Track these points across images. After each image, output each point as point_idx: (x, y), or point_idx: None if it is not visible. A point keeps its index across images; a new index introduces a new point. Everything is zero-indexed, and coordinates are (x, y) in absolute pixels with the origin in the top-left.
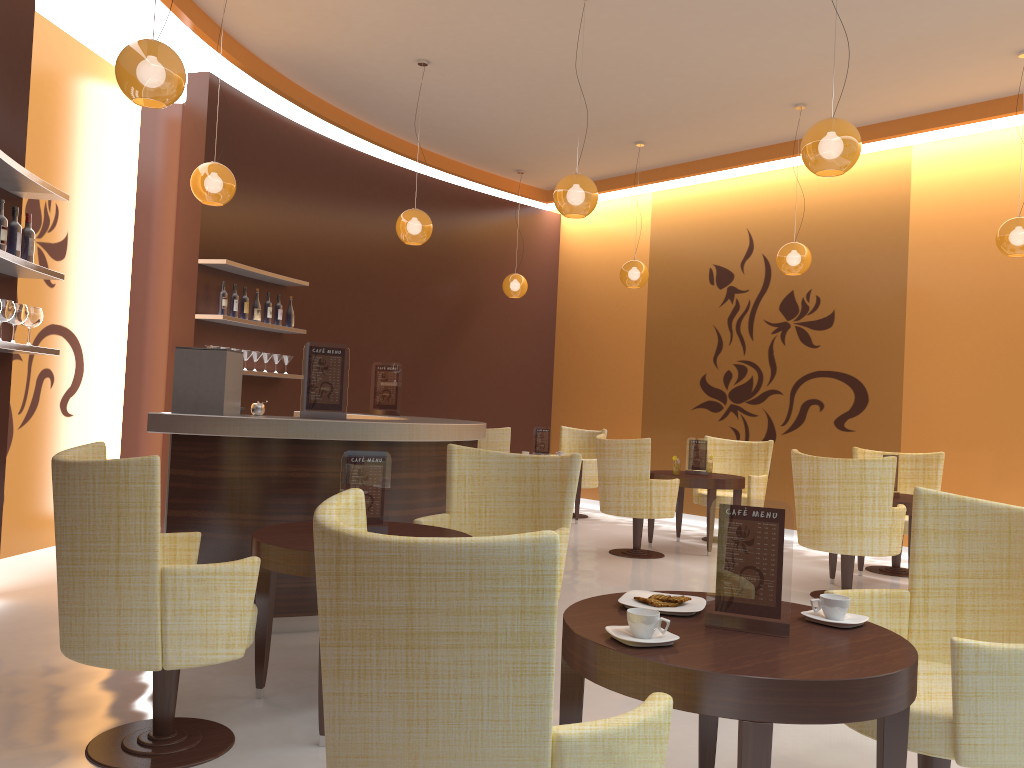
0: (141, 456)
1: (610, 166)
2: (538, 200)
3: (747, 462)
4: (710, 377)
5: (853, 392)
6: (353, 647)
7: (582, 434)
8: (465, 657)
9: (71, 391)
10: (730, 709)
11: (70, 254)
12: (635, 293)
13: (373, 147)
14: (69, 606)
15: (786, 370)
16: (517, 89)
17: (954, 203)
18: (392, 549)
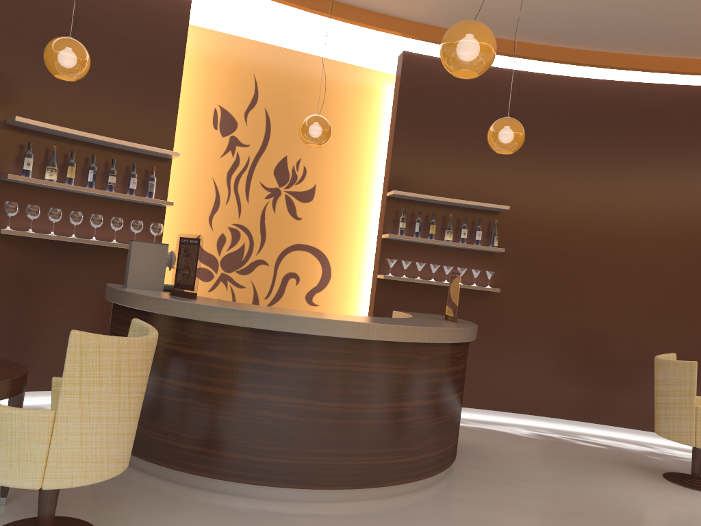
0: None
1: None
2: None
3: None
4: None
5: None
6: None
7: None
8: None
9: (317, 289)
10: None
11: (317, 198)
12: None
13: (625, 72)
14: None
15: None
16: None
17: None
18: None
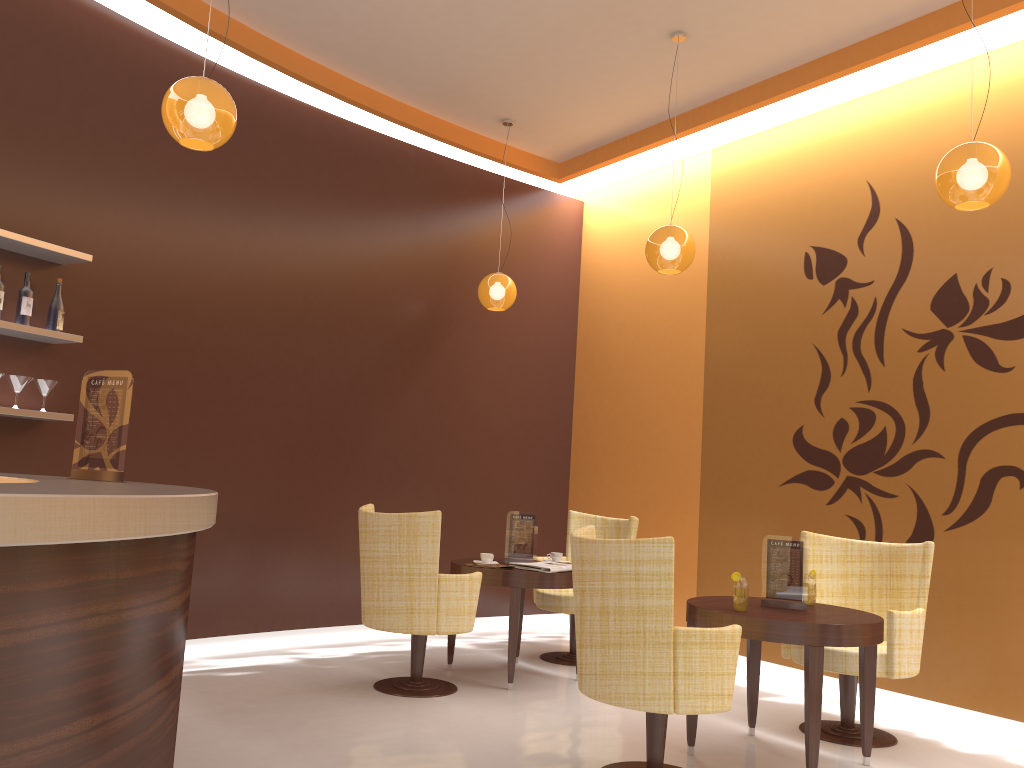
0: None
1: (640, 100)
2: (545, 176)
3: (883, 581)
4: (810, 431)
5: None
6: None
7: (602, 524)
8: None
9: None
10: None
11: None
12: (688, 304)
13: (259, 68)
14: None
15: (949, 414)
16: None
17: None
18: None
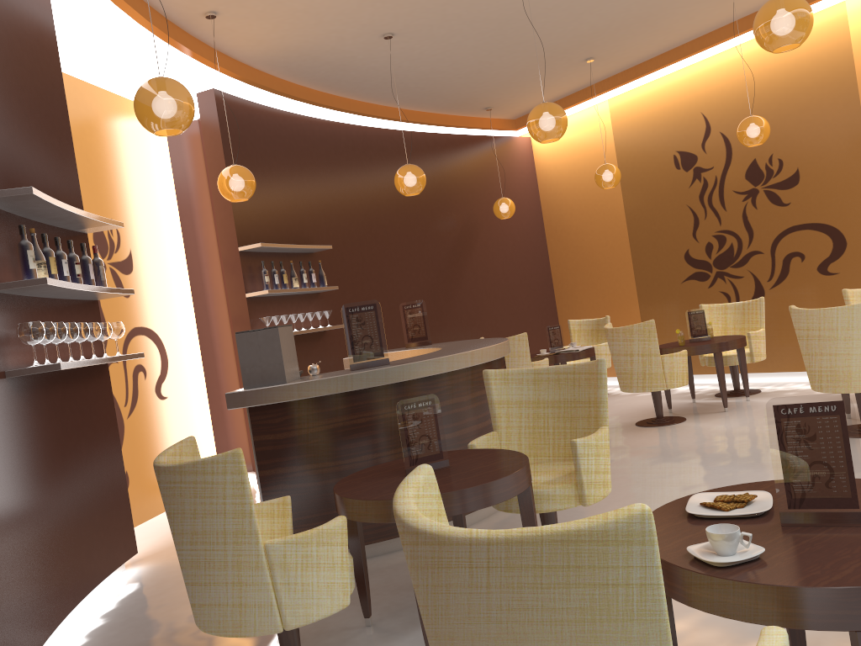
0: (228, 417)
1: (566, 85)
2: (508, 129)
3: (743, 320)
4: (693, 251)
5: (830, 238)
6: (460, 641)
7: (588, 323)
8: (578, 645)
9: (161, 378)
10: (840, 622)
11: (136, 267)
12: (610, 191)
13: (360, 118)
14: (194, 588)
15: (762, 231)
16: (473, 39)
17: None
18: (481, 546)
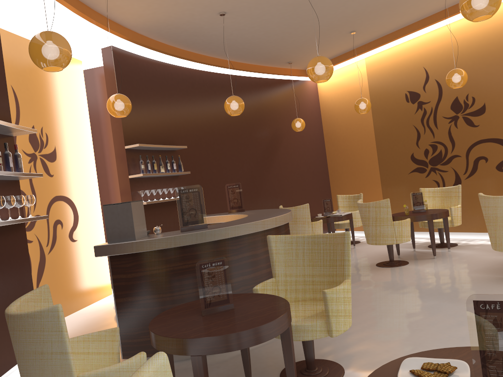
0: None
1: (338, 49)
2: (302, 76)
3: (447, 199)
4: (416, 154)
5: None
6: None
7: (349, 197)
8: None
9: (73, 228)
10: None
11: (59, 157)
12: (365, 115)
13: (208, 66)
14: None
15: (461, 142)
16: (277, 17)
17: None
18: None
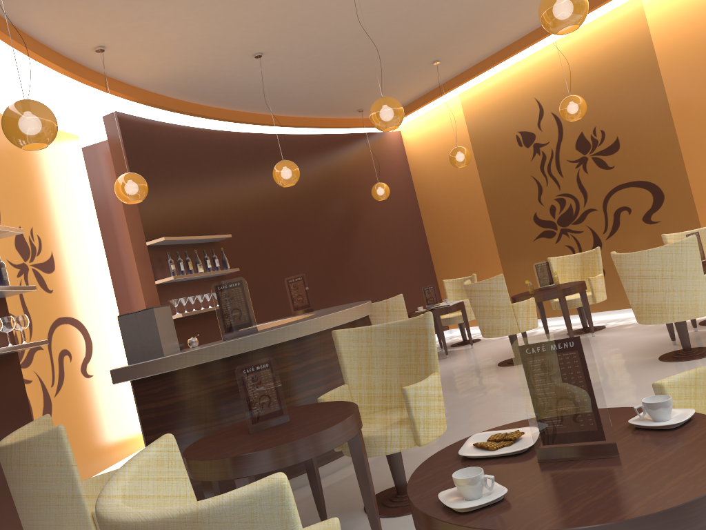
0: None
1: (422, 85)
2: None
3: (585, 268)
4: (540, 213)
5: (650, 193)
6: None
7: (459, 281)
8: None
9: (87, 359)
10: None
11: (58, 266)
12: (468, 170)
13: (251, 126)
14: None
15: (594, 192)
16: (332, 52)
17: (686, 26)
18: None
